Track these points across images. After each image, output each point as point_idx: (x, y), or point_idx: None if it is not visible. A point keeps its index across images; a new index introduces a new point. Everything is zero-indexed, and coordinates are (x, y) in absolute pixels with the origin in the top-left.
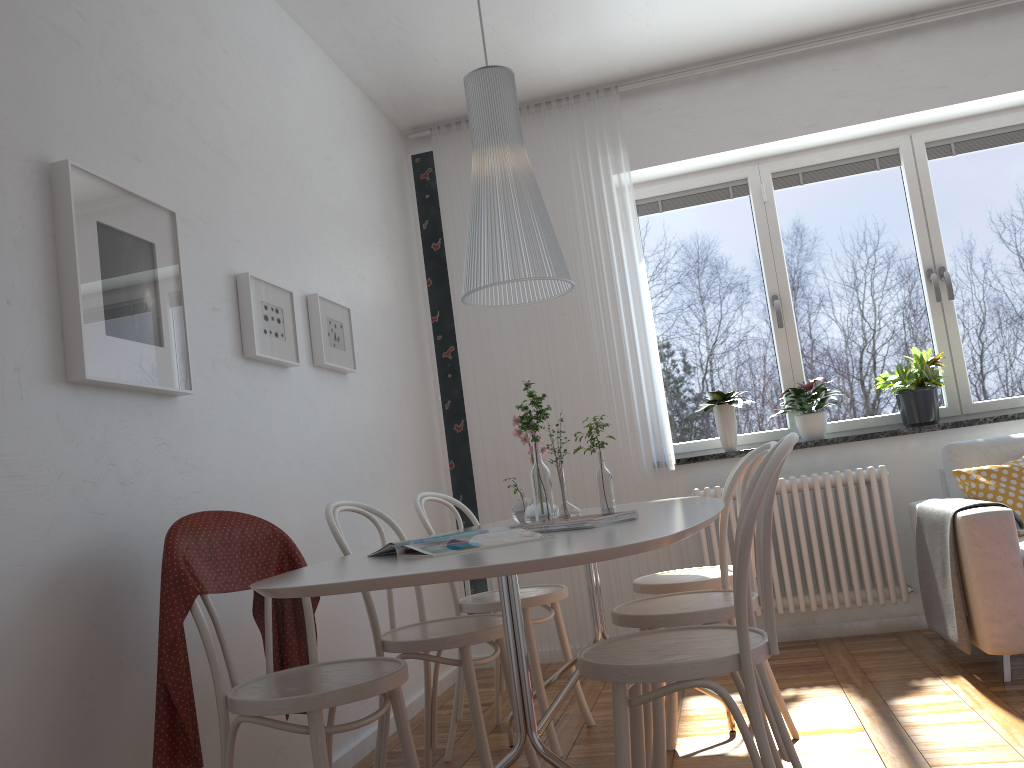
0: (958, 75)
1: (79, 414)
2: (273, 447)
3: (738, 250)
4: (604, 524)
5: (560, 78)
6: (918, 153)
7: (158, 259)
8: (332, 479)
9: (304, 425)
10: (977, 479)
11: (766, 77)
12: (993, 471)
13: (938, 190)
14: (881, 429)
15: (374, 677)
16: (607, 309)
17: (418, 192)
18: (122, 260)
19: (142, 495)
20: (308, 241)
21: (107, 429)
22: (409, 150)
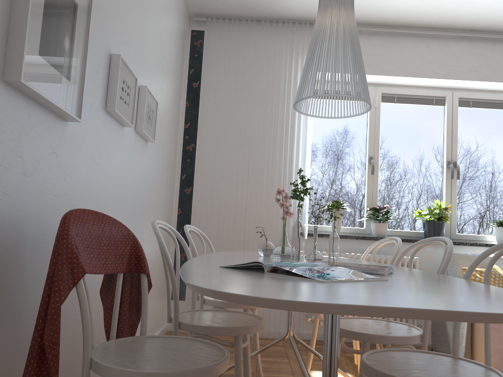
0: (485, 67)
1: (6, 109)
2: (109, 175)
3: (356, 129)
4: (386, 273)
5: (290, 9)
6: (454, 102)
7: (78, 16)
8: (131, 205)
9: (125, 166)
10: (475, 274)
11: (393, 41)
12: (483, 272)
13: (459, 123)
14: (410, 238)
15: (211, 359)
16: (287, 143)
17: (191, 52)
18: (59, 4)
19: (35, 187)
20: (145, 53)
21: (22, 129)
22: (191, 26)
